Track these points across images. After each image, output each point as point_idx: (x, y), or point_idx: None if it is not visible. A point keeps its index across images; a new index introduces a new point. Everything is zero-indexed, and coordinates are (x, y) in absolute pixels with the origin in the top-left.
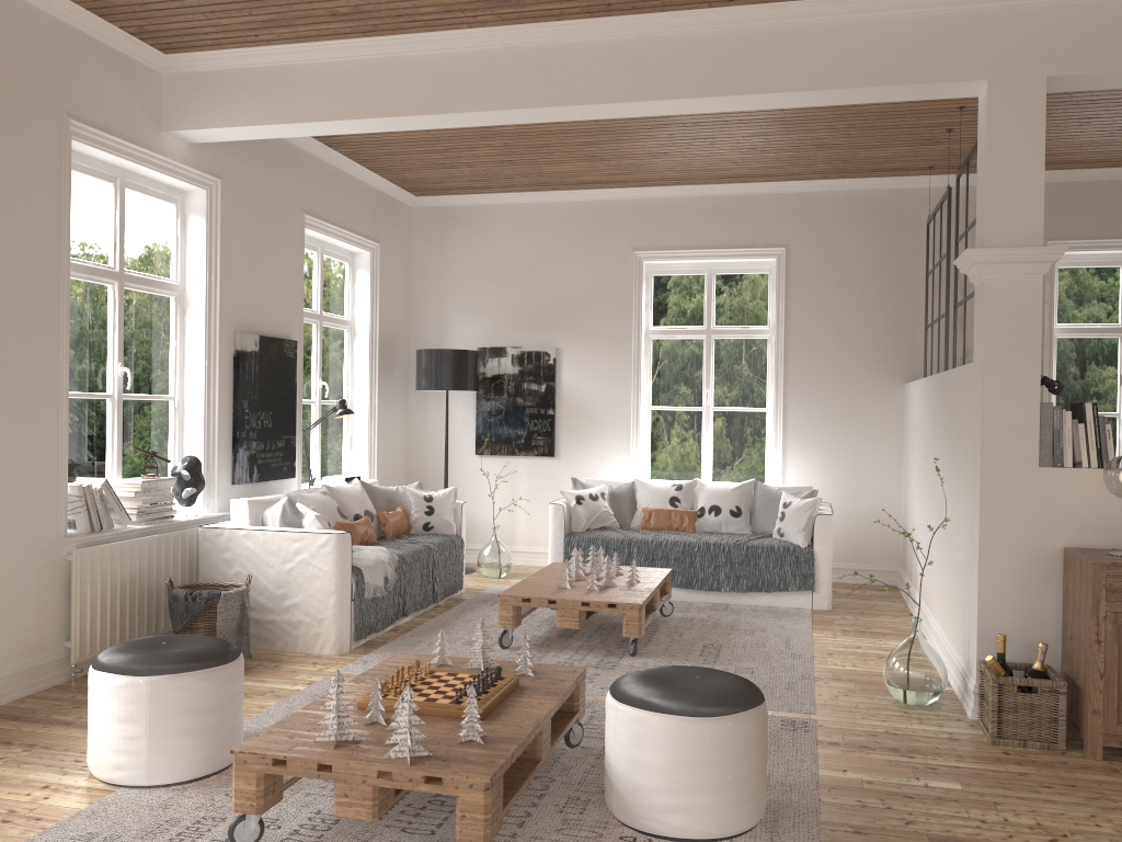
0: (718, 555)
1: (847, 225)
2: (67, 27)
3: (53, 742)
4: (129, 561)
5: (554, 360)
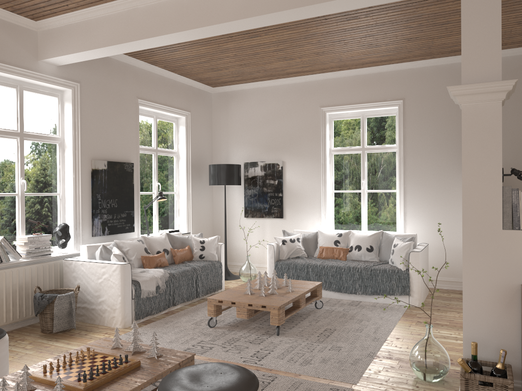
0: (355, 273)
1: (438, 84)
2: None
3: None
4: (18, 278)
5: (281, 167)
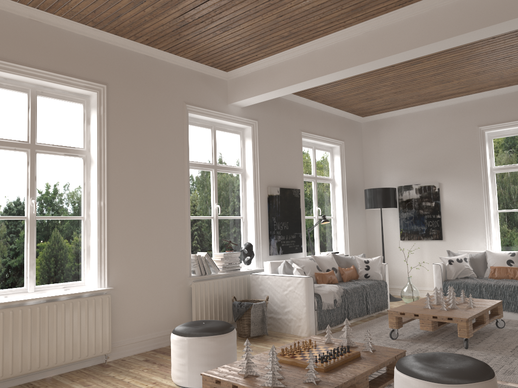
0: None
1: None
2: (184, 68)
3: (169, 364)
4: (218, 288)
5: (438, 189)
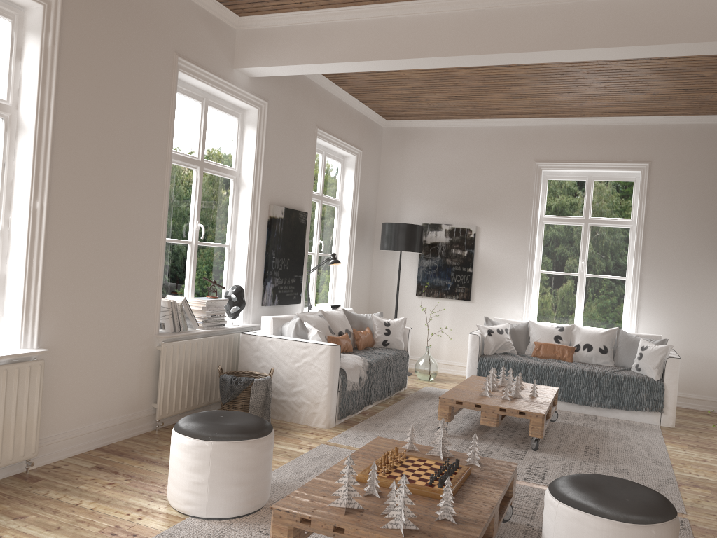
0: (590, 380)
1: (697, 149)
2: None
3: (144, 475)
4: (196, 353)
5: (474, 234)
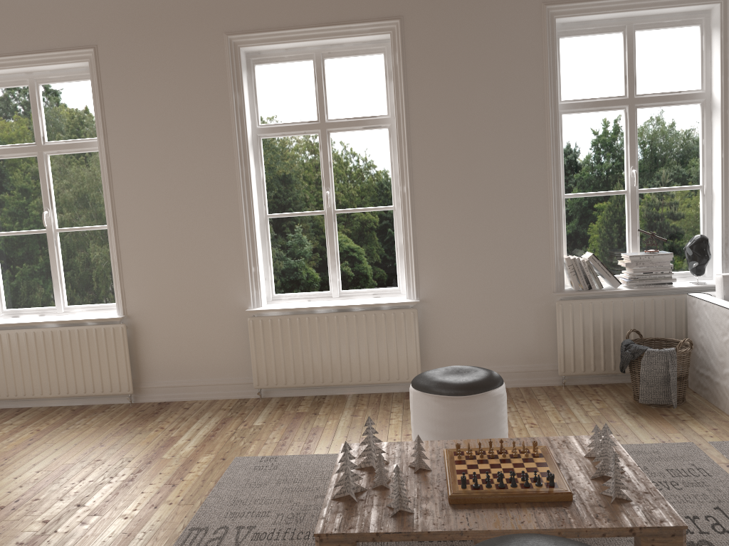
0: None
1: None
2: None
3: None
4: (612, 314)
5: None
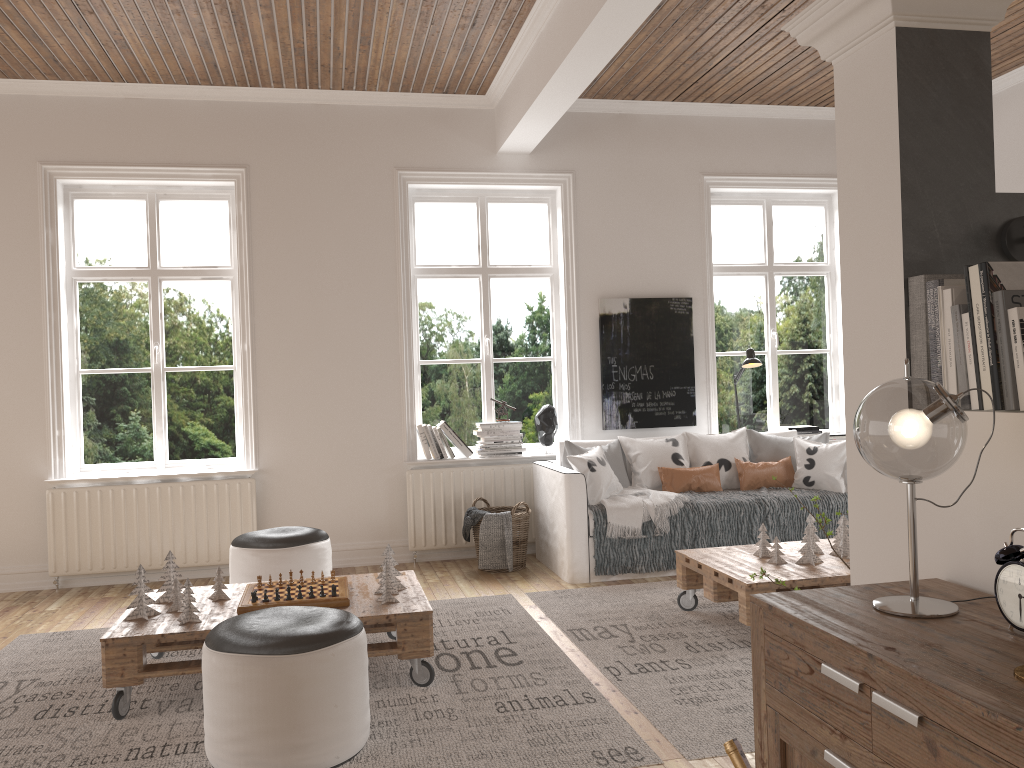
0: None
1: None
2: (394, 109)
3: None
4: (463, 483)
5: None
